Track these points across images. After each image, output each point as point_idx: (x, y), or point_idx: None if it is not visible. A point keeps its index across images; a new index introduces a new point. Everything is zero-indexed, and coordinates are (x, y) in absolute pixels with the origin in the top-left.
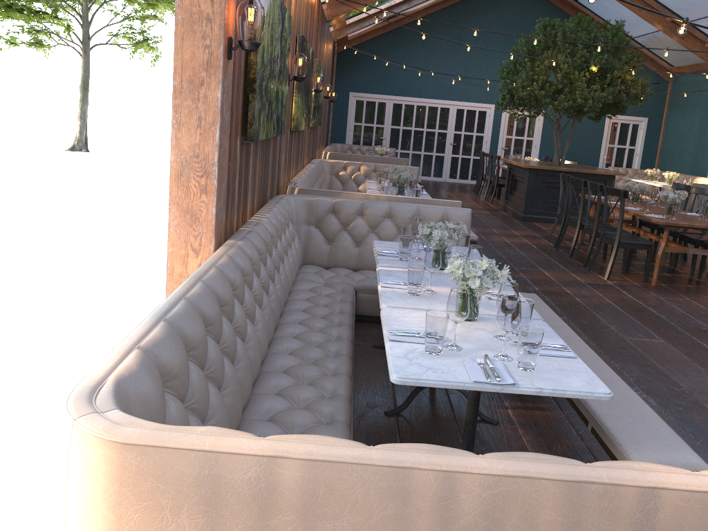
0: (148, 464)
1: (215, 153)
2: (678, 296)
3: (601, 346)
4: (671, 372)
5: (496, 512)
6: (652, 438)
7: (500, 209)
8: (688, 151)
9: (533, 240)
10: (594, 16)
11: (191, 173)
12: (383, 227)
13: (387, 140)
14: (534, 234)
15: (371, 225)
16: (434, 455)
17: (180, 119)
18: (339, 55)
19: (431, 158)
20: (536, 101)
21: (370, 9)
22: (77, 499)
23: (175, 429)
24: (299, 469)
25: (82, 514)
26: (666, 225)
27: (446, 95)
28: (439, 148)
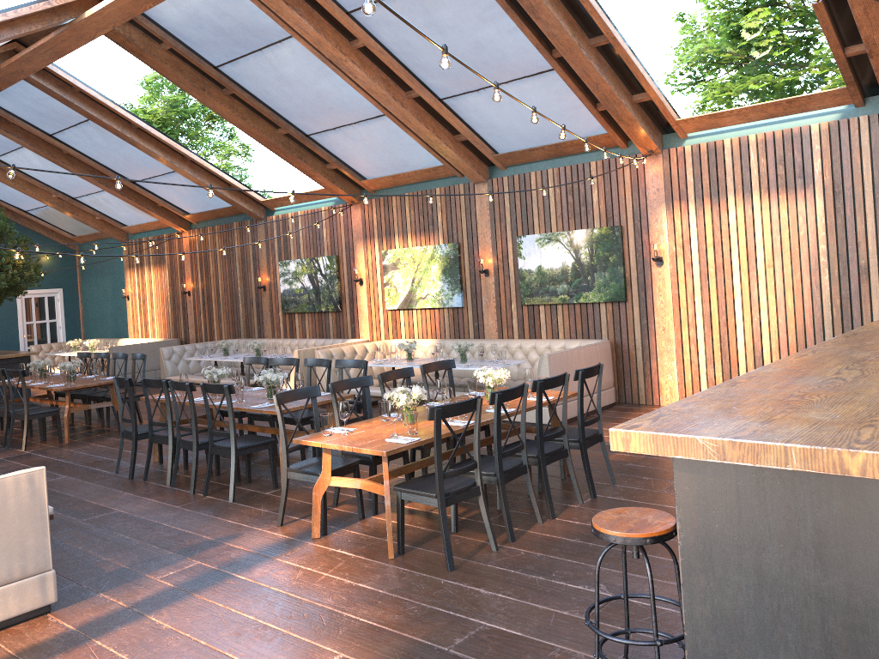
0: None
1: None
2: (87, 444)
3: None
4: (66, 491)
5: None
6: None
7: None
8: (108, 315)
9: None
10: None
11: None
12: None
13: None
14: None
15: None
16: None
17: None
18: None
19: None
20: None
21: None
22: None
23: None
24: None
25: None
26: (67, 390)
27: None
28: None
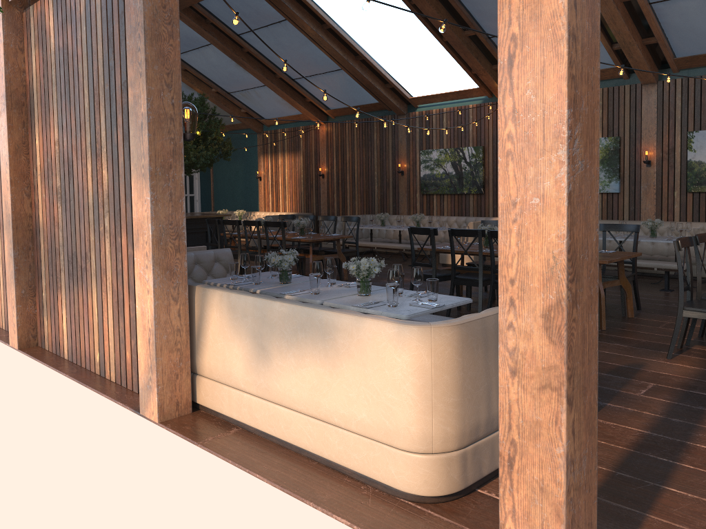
0: (468, 330)
1: (183, 219)
2: None
3: None
4: None
5: None
6: None
7: None
8: (238, 192)
9: None
10: None
11: (167, 237)
12: None
13: None
14: None
15: None
16: None
17: (156, 196)
18: None
19: None
20: None
21: None
22: (442, 360)
23: (460, 318)
24: None
25: (446, 366)
26: (310, 242)
27: None
28: None
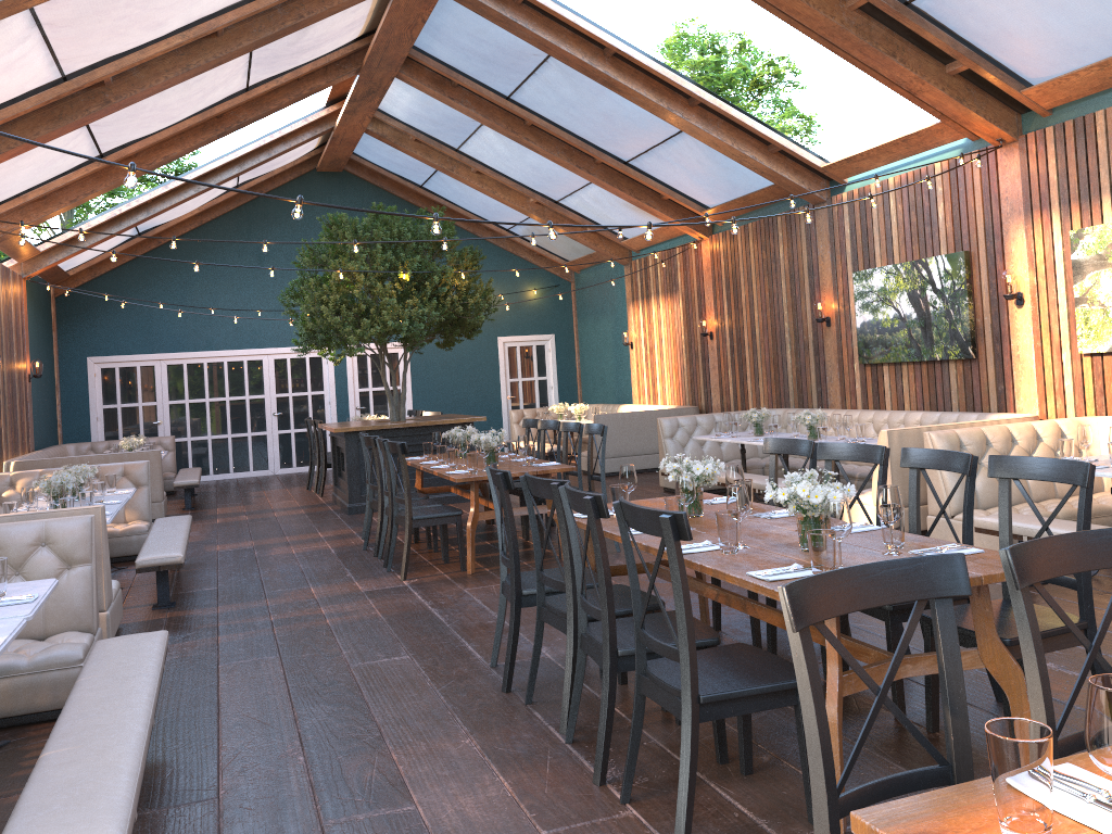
0: None
1: None
2: (495, 581)
3: (297, 687)
4: (376, 702)
5: None
6: (61, 827)
7: (330, 503)
8: (608, 371)
9: (340, 541)
10: (451, 204)
11: None
12: None
13: (166, 424)
14: (350, 531)
15: None
16: None
17: None
18: (59, 301)
19: (245, 442)
20: (337, 332)
21: (79, 224)
22: None
23: None
24: None
25: None
26: (472, 482)
27: (254, 340)
28: (256, 424)
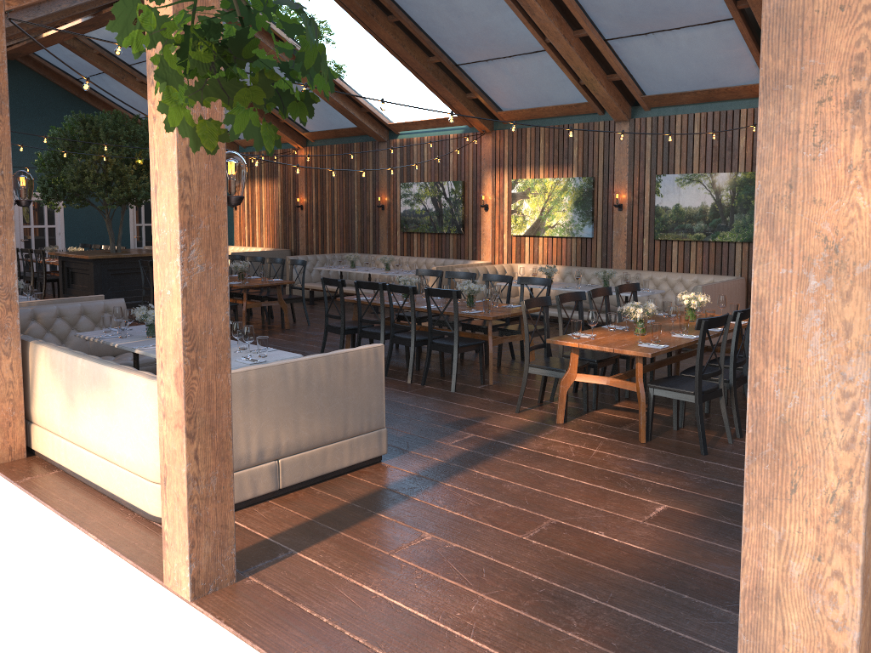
0: None
1: (15, 281)
2: None
3: None
4: None
5: (309, 371)
6: None
7: None
8: None
9: None
10: (100, 96)
11: None
12: (58, 326)
13: None
14: None
15: (46, 326)
16: (288, 360)
17: None
18: None
19: None
20: (87, 193)
21: None
22: None
23: None
24: (255, 372)
25: None
26: (244, 288)
27: None
28: None
